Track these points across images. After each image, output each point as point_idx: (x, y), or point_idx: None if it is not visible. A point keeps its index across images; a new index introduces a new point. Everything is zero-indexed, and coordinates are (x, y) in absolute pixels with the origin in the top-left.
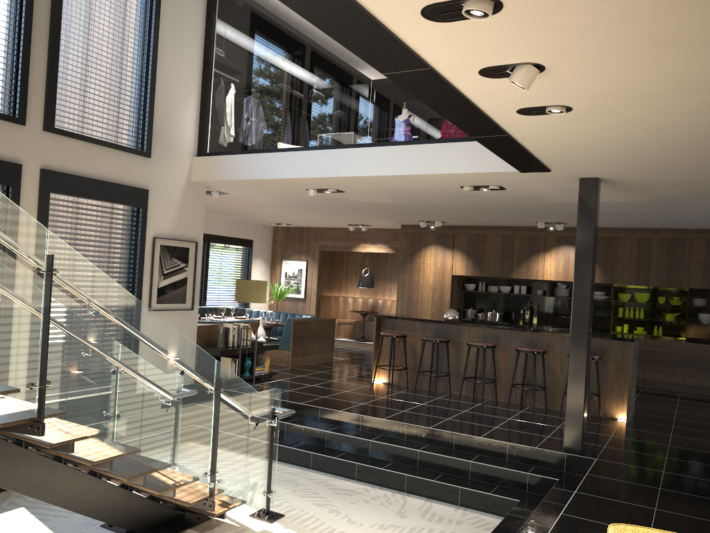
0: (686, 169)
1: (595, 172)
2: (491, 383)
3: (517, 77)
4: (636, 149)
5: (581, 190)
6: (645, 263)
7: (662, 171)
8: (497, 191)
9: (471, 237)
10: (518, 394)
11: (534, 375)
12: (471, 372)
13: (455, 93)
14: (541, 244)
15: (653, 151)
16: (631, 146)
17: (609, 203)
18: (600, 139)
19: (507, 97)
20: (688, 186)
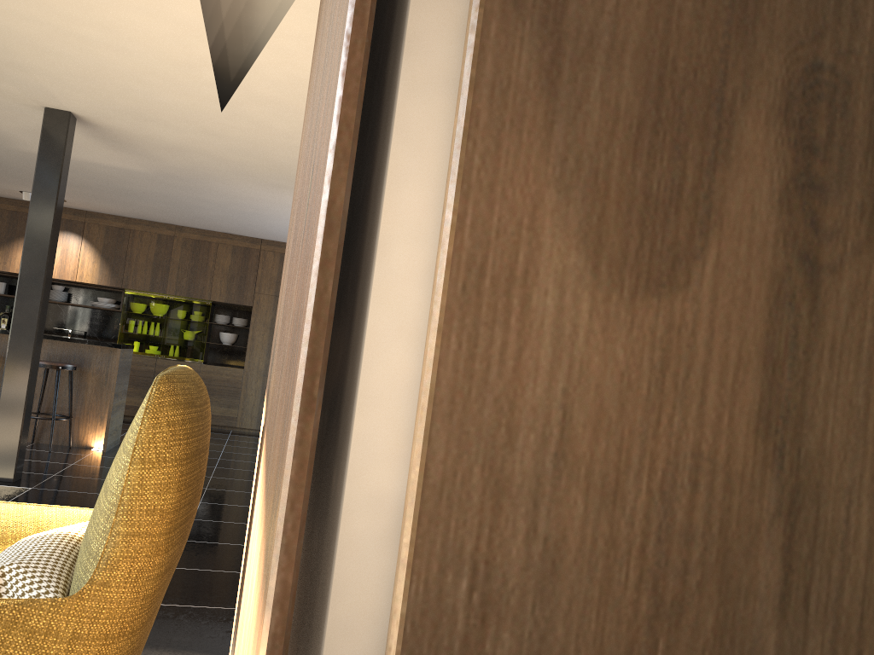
0: (176, 121)
1: (64, 100)
2: None
3: None
4: (100, 64)
5: (46, 124)
6: (165, 266)
7: (150, 118)
8: None
9: None
10: None
11: None
12: None
13: None
14: None
15: (124, 74)
16: (91, 55)
17: (107, 169)
18: (41, 27)
19: None
20: (189, 153)
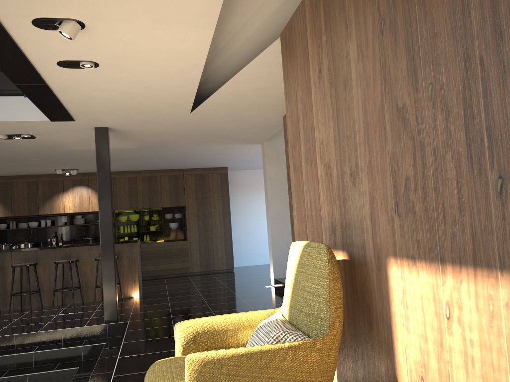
0: (163, 121)
1: (106, 122)
2: (36, 294)
3: (65, 29)
4: (136, 103)
5: (97, 136)
6: (135, 194)
7: (149, 122)
8: (28, 140)
9: (0, 185)
10: (59, 297)
11: (71, 279)
12: (17, 289)
13: (9, 38)
14: (60, 187)
15: (146, 106)
16: (133, 100)
17: (112, 150)
18: (114, 93)
19: (51, 49)
20: (162, 134)
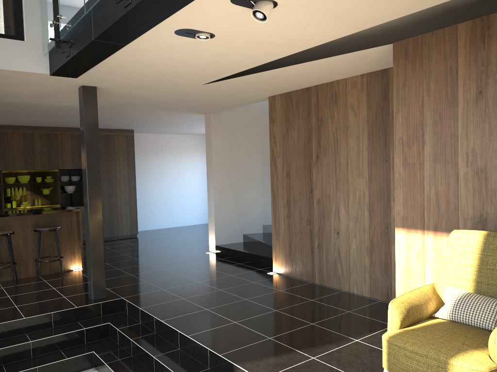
0: (162, 88)
1: (105, 83)
2: None
3: (266, 10)
4: (171, 71)
5: (85, 95)
6: (31, 152)
7: (146, 88)
8: None
9: None
10: None
11: (10, 254)
12: None
13: (185, 4)
14: None
15: (176, 74)
16: (175, 69)
17: (51, 106)
18: (171, 61)
19: (201, 18)
20: (135, 98)
